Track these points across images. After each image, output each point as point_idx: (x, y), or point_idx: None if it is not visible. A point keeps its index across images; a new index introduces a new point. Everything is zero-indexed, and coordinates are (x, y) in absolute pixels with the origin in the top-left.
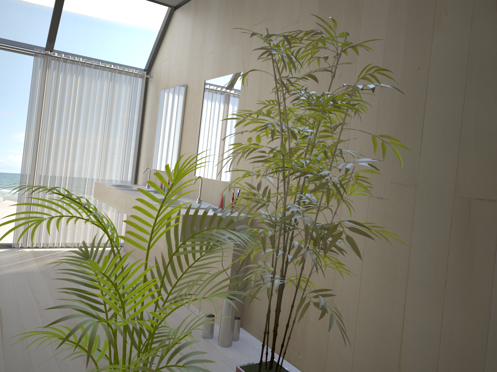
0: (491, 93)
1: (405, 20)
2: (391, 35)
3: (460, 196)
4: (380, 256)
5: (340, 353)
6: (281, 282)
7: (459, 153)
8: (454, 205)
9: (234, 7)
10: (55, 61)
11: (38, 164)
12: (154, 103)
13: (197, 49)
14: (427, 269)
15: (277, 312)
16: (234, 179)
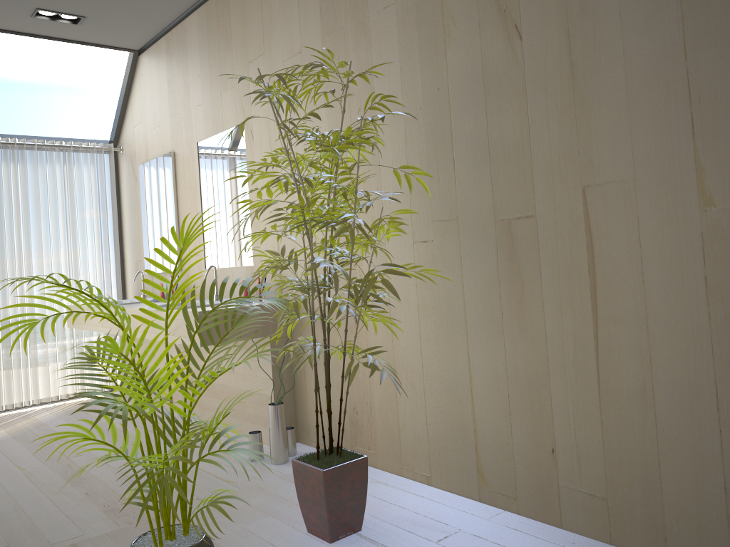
0: (509, 104)
1: (415, 36)
2: (405, 55)
3: (500, 220)
4: (435, 307)
5: (414, 431)
6: (325, 350)
7: (492, 173)
8: (496, 231)
9: (220, 43)
10: None
11: None
12: (131, 184)
13: (180, 102)
14: (483, 307)
15: (327, 386)
16: (257, 261)
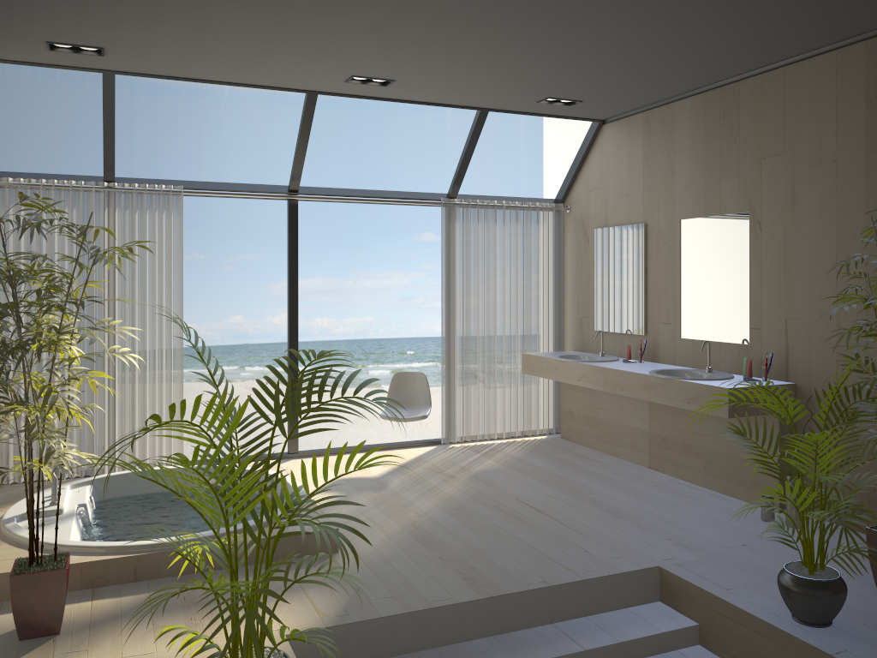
0: None
1: None
2: None
3: None
4: None
5: None
6: None
7: None
8: None
9: (721, 133)
10: (463, 209)
11: (457, 339)
12: (580, 244)
13: (659, 179)
14: None
15: None
16: (755, 341)
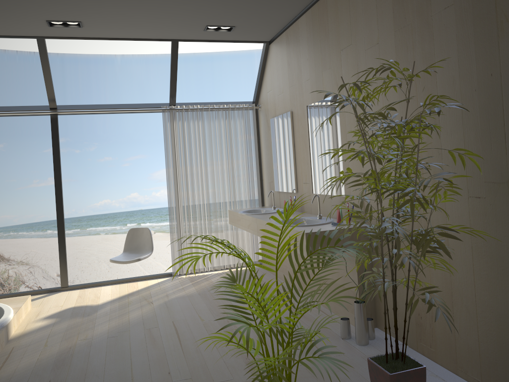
0: None
1: (471, 31)
2: (462, 46)
3: None
4: (487, 251)
5: (467, 343)
6: (392, 284)
7: None
8: None
9: (321, 36)
10: (179, 112)
11: (180, 202)
12: (266, 131)
13: (295, 77)
14: None
15: (394, 309)
16: (347, 193)
